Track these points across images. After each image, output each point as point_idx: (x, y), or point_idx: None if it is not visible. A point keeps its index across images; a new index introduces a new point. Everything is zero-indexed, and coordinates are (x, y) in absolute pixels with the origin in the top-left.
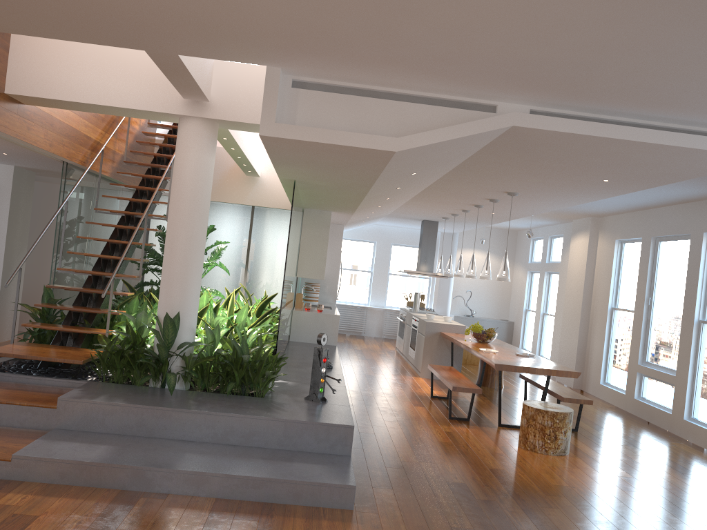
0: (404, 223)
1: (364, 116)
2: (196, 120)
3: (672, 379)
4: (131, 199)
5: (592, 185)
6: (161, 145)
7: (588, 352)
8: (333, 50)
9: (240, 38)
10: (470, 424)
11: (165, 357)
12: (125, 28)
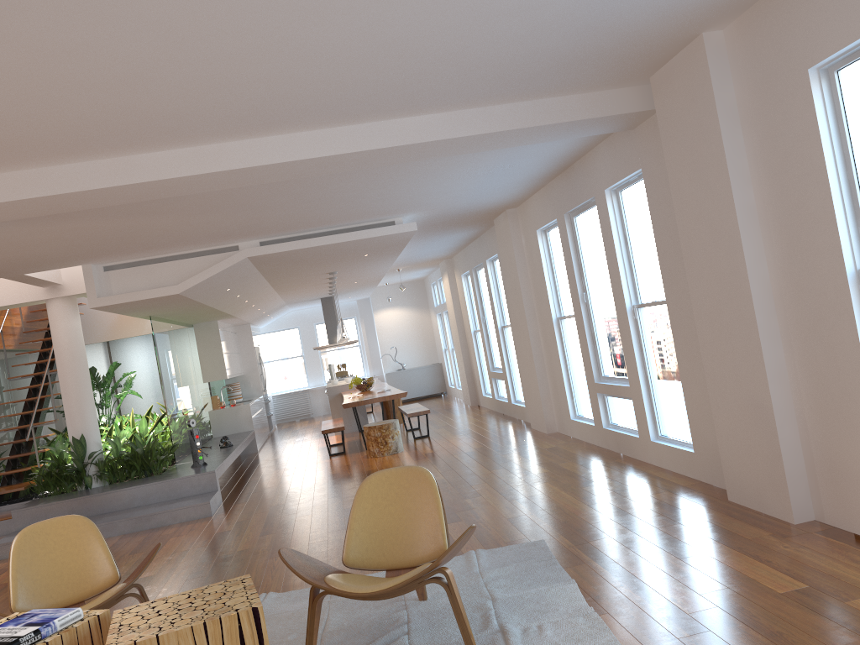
0: (312, 304)
1: (155, 276)
2: (57, 299)
3: (502, 376)
4: (36, 362)
5: (367, 258)
6: None
7: (473, 372)
8: (111, 252)
9: (55, 261)
10: (344, 454)
11: (81, 466)
12: None
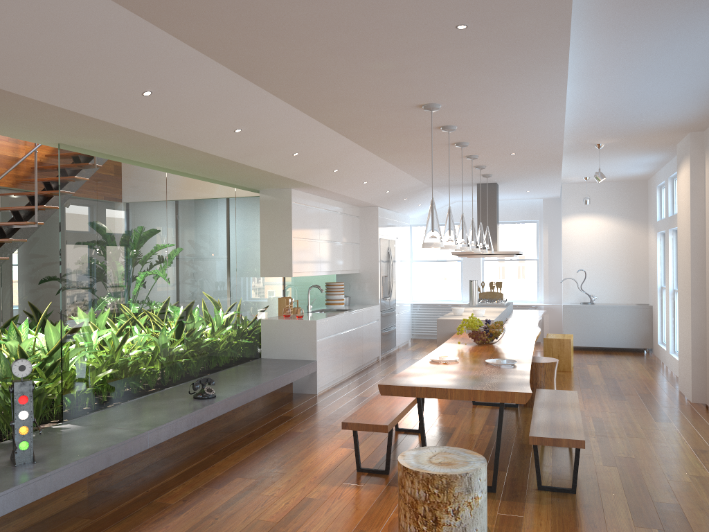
0: (474, 193)
1: None
2: None
3: None
4: (8, 208)
5: (478, 50)
6: None
7: (708, 344)
8: None
9: None
10: (380, 480)
11: None
12: None
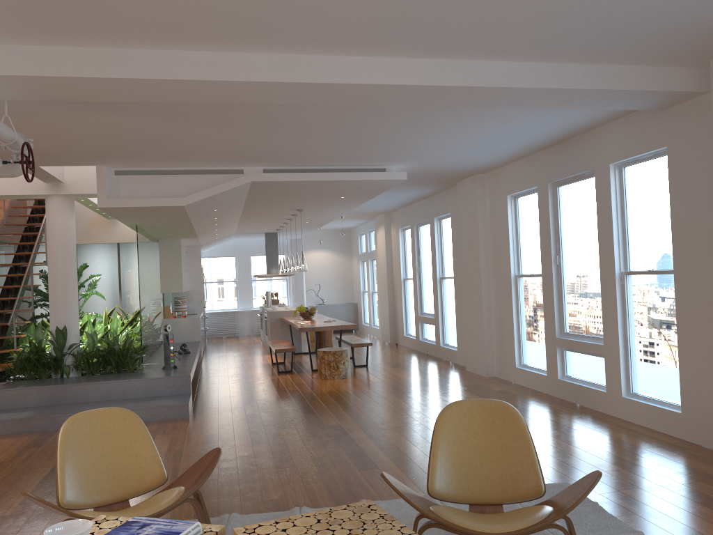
0: (254, 237)
1: (162, 186)
2: (57, 196)
3: (433, 321)
4: (16, 253)
5: (340, 200)
6: (33, 207)
7: (396, 314)
8: (131, 157)
9: (75, 157)
10: (292, 373)
11: (60, 356)
12: (4, 159)
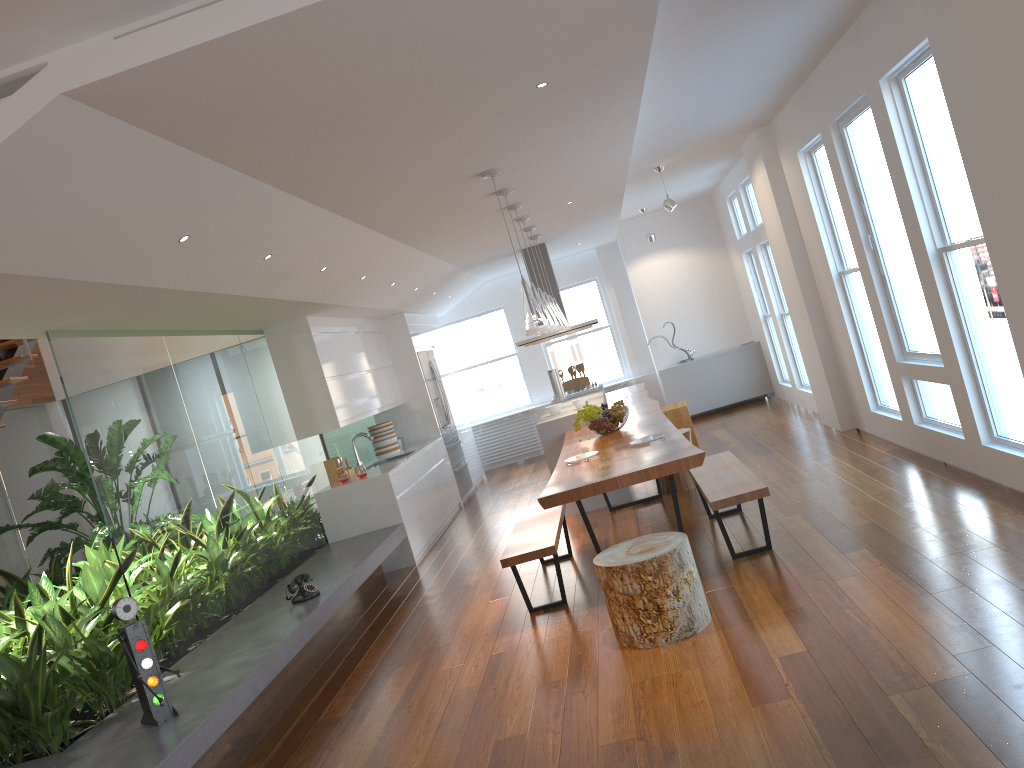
0: (514, 263)
1: None
2: None
3: (943, 375)
4: None
5: (554, 102)
6: None
7: (841, 361)
8: None
9: None
10: (563, 611)
11: None
12: None
